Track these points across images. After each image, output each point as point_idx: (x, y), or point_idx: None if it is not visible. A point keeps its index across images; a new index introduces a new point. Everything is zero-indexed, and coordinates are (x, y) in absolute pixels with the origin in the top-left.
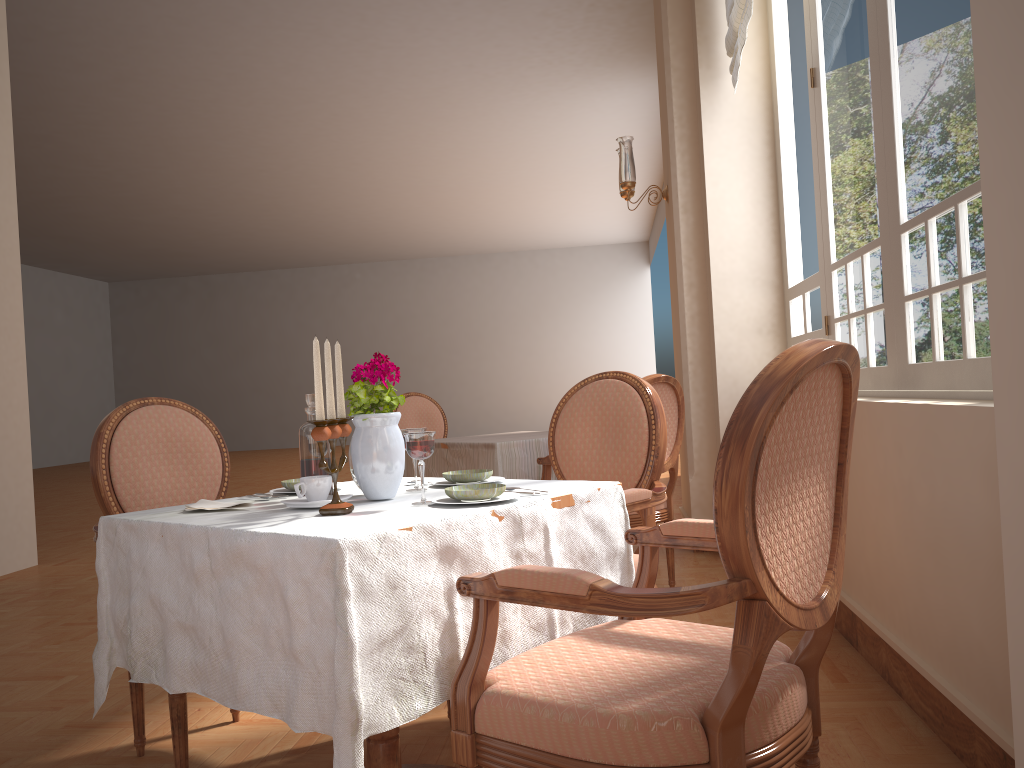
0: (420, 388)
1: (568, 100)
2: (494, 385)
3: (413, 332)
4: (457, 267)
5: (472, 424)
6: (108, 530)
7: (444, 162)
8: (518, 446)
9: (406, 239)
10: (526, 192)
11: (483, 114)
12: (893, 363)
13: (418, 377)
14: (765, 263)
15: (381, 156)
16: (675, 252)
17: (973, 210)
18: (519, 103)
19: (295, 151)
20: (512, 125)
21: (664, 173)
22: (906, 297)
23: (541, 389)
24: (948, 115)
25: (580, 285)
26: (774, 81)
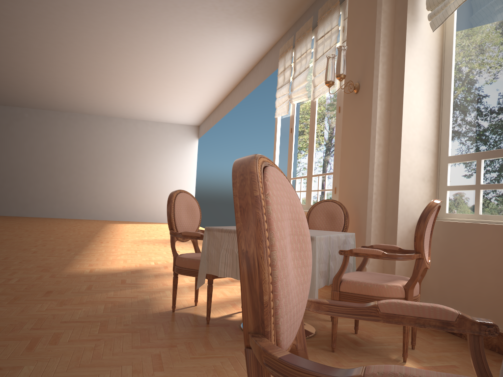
0: (58, 187)
1: (211, 35)
2: (104, 190)
3: (58, 154)
4: (90, 121)
5: (88, 211)
6: None
7: (117, 55)
8: (323, 240)
9: (66, 99)
10: (153, 85)
11: (158, 30)
12: None
13: (58, 180)
14: (430, 139)
15: (80, 42)
16: (371, 123)
17: None
18: (183, 29)
19: (24, 24)
20: (170, 42)
21: (349, 76)
22: None
23: (131, 196)
24: None
25: (160, 143)
26: (450, 31)
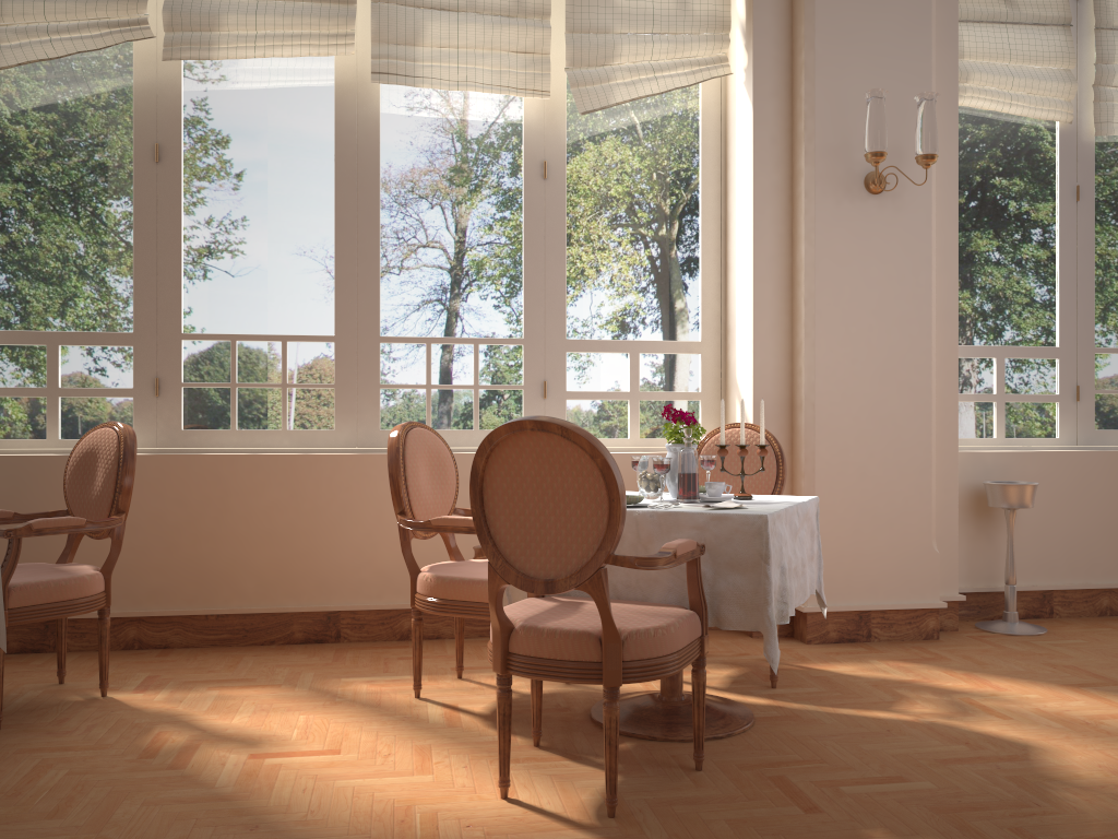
0: None
1: None
2: None
3: None
4: None
5: None
6: (771, 523)
7: None
8: None
9: None
10: None
11: None
12: (348, 428)
13: None
14: None
15: None
16: None
17: (493, 351)
18: None
19: None
20: None
21: None
22: (385, 385)
23: None
24: (467, 292)
25: None
26: None
